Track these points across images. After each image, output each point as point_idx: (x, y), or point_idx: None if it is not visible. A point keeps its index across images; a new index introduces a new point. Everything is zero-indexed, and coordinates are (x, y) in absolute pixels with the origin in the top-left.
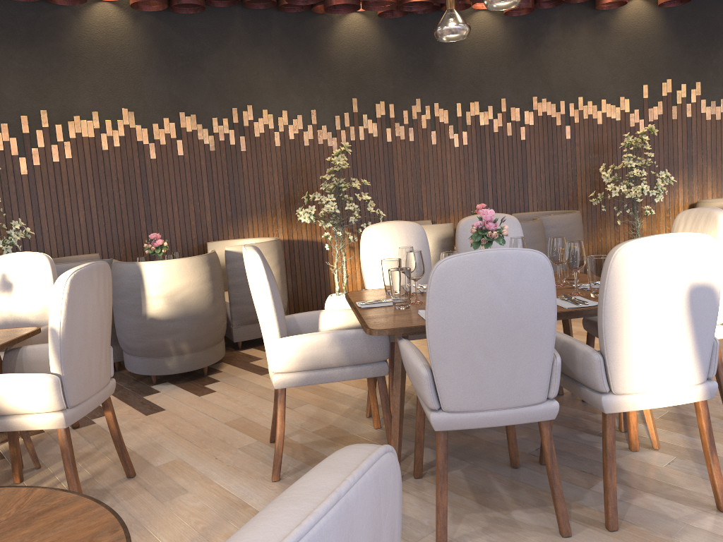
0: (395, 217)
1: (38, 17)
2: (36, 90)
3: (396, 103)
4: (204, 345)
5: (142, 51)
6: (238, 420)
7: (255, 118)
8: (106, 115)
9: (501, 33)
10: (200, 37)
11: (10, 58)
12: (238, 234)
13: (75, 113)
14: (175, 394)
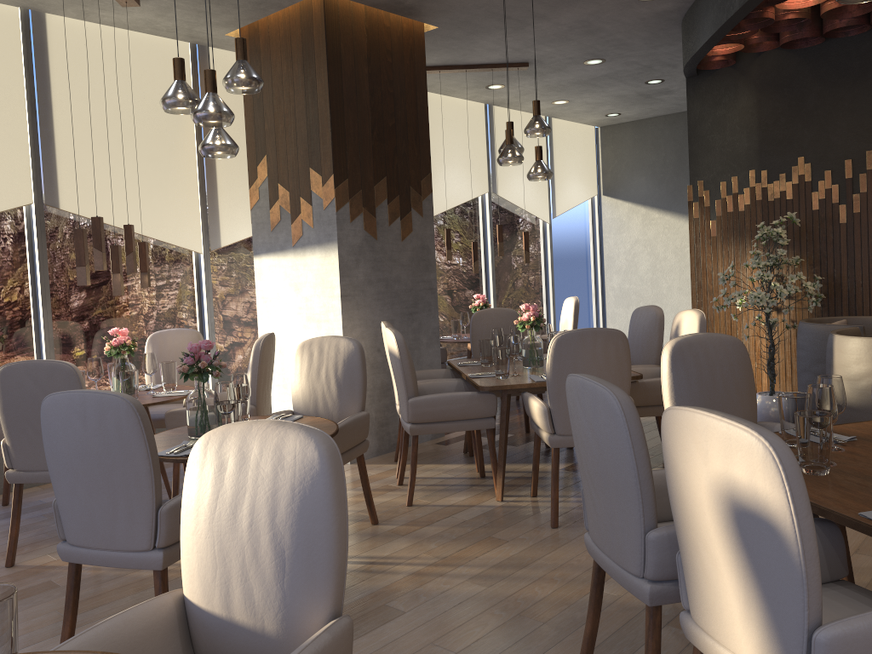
0: None
1: None
2: (863, 129)
3: None
4: None
5: None
6: None
7: None
8: None
9: None
10: None
11: (840, 99)
12: None
13: None
14: None
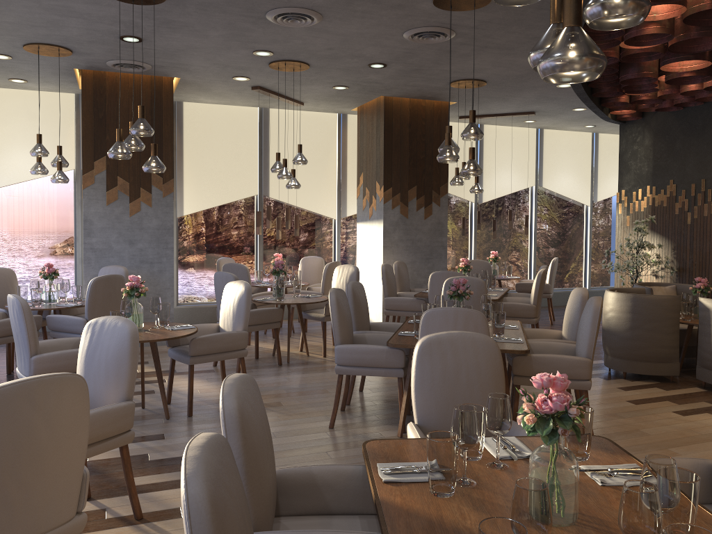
0: None
1: (708, 112)
2: (701, 165)
3: None
4: (618, 355)
5: None
6: None
7: None
8: None
9: None
10: None
11: (691, 145)
12: None
13: None
14: None
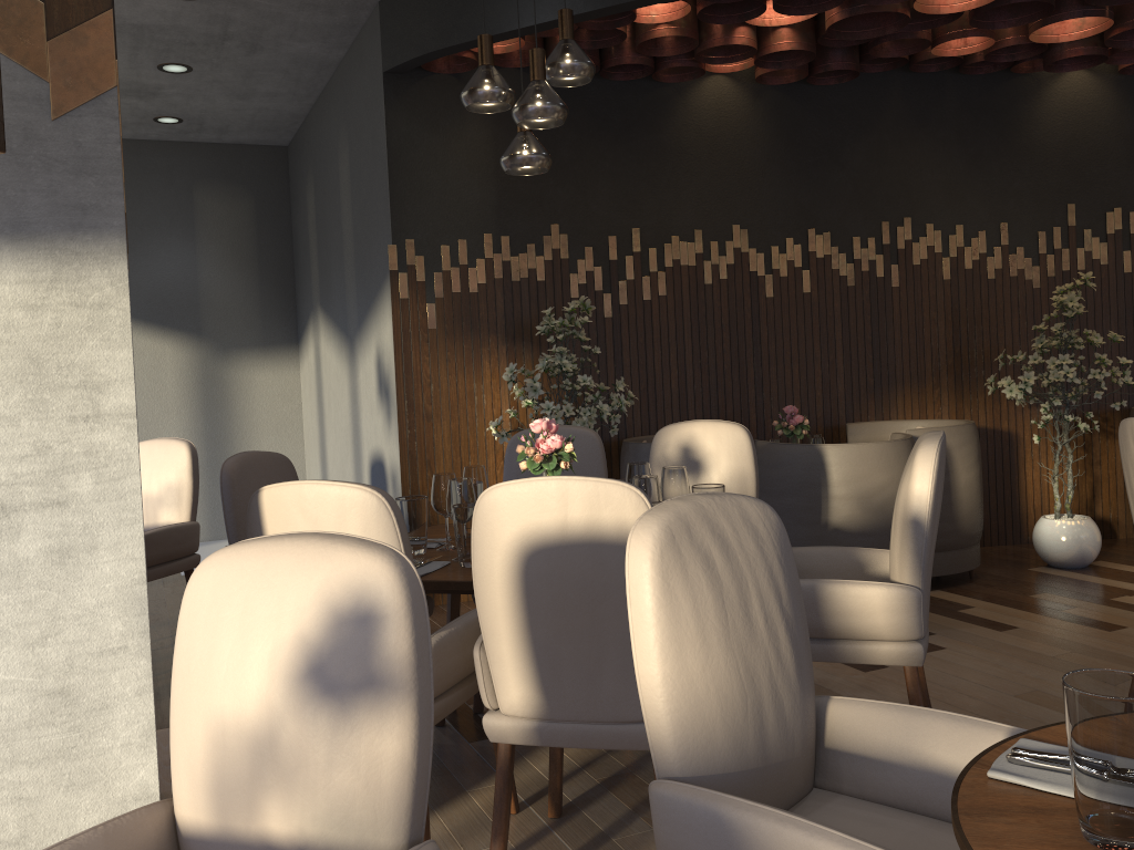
0: (1132, 395)
1: (636, 100)
2: (628, 201)
3: None
4: None
5: (762, 142)
6: (1034, 694)
7: (914, 237)
8: (711, 234)
9: None
10: (840, 119)
11: (601, 157)
12: (882, 414)
13: (673, 232)
14: None
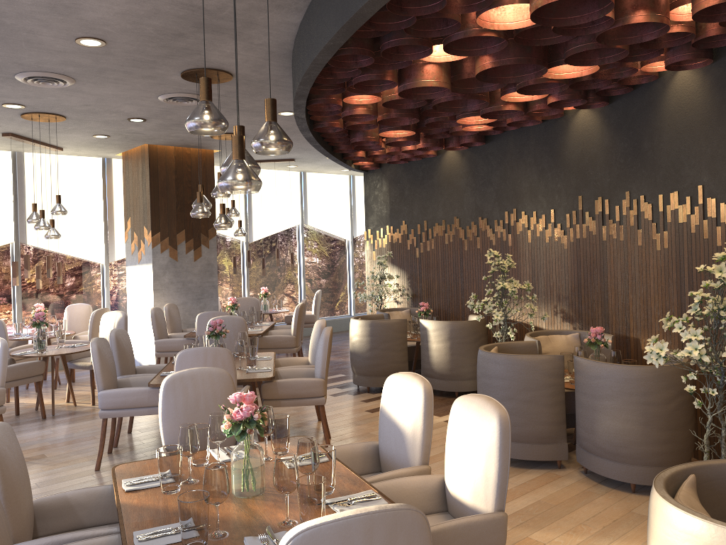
0: (607, 324)
1: (426, 166)
2: (423, 209)
3: (611, 197)
4: (362, 373)
5: (464, 177)
6: None
7: (518, 219)
8: (448, 221)
9: (700, 92)
10: (491, 160)
11: (416, 192)
12: None
13: (436, 221)
14: (336, 391)
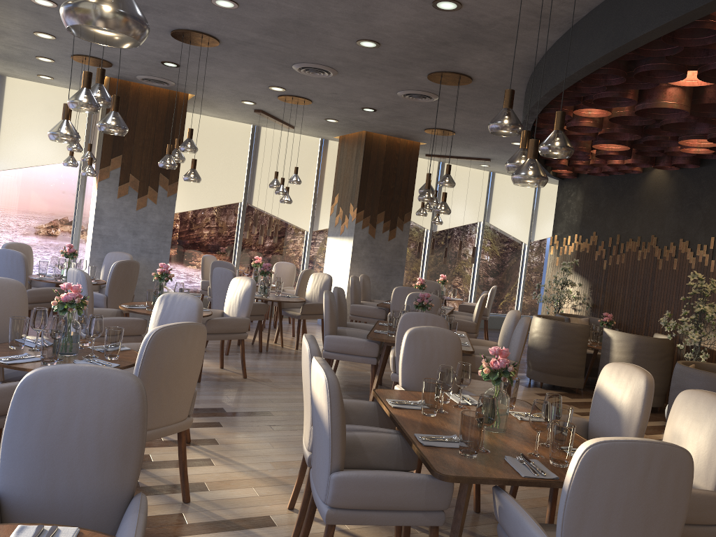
0: None
1: (627, 182)
2: (618, 223)
3: None
4: (538, 368)
5: (669, 197)
6: None
7: None
8: (643, 238)
9: None
10: (703, 183)
11: (612, 206)
12: None
13: (630, 236)
14: None
